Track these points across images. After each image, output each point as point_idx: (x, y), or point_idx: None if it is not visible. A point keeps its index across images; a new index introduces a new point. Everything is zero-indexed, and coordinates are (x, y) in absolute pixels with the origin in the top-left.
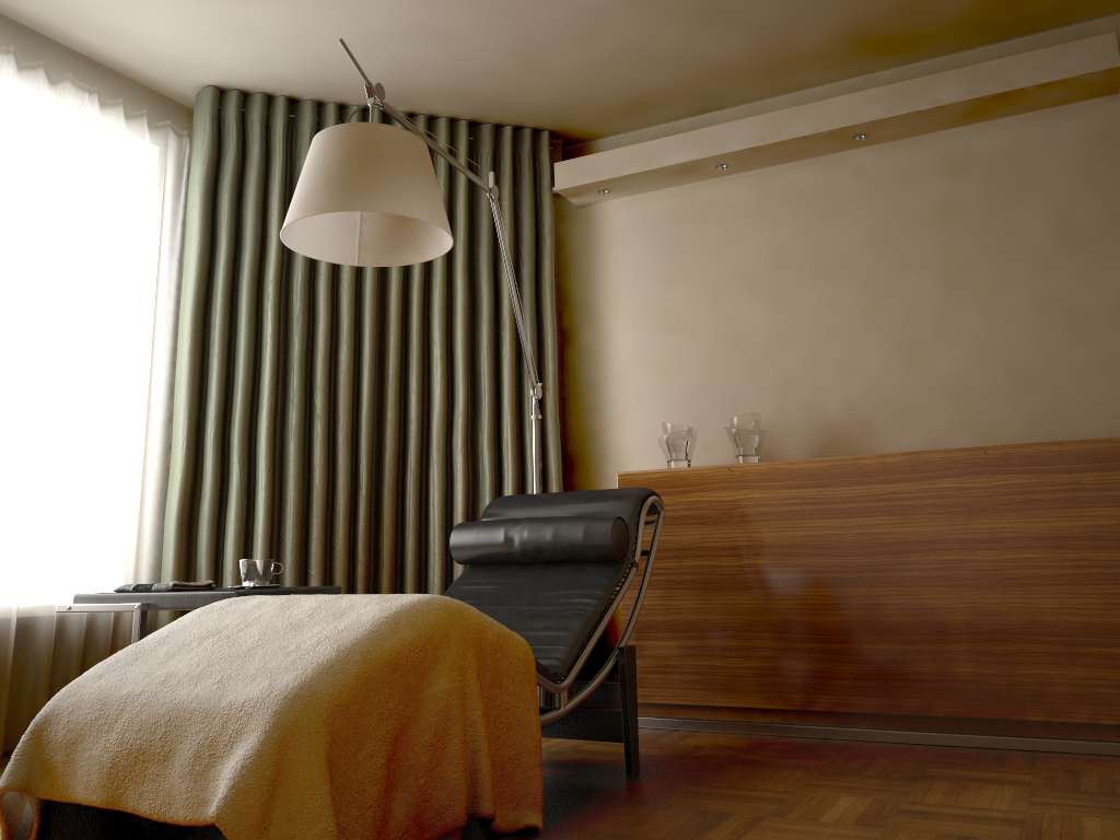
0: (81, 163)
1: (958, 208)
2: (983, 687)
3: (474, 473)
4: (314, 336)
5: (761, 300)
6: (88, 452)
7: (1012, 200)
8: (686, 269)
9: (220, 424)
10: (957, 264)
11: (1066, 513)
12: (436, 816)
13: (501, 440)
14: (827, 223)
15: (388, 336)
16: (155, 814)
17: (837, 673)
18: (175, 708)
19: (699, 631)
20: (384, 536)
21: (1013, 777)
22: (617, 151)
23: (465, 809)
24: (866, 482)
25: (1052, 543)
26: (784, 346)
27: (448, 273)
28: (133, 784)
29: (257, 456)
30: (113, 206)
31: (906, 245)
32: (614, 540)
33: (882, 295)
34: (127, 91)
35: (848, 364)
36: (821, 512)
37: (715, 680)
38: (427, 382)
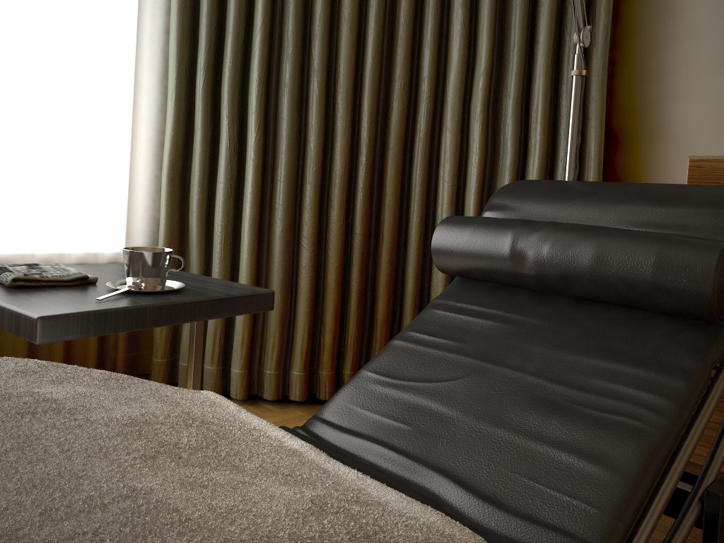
0: None
1: None
2: None
3: (493, 145)
4: None
5: None
6: (64, 98)
7: None
8: None
9: (209, 75)
10: None
11: None
12: None
13: (529, 107)
14: None
15: None
16: None
17: None
18: None
19: None
20: (385, 209)
21: None
22: None
23: None
24: None
25: None
26: None
27: None
28: None
29: (248, 113)
30: None
31: None
32: (717, 289)
33: None
34: None
35: None
36: None
37: None
38: (445, 35)
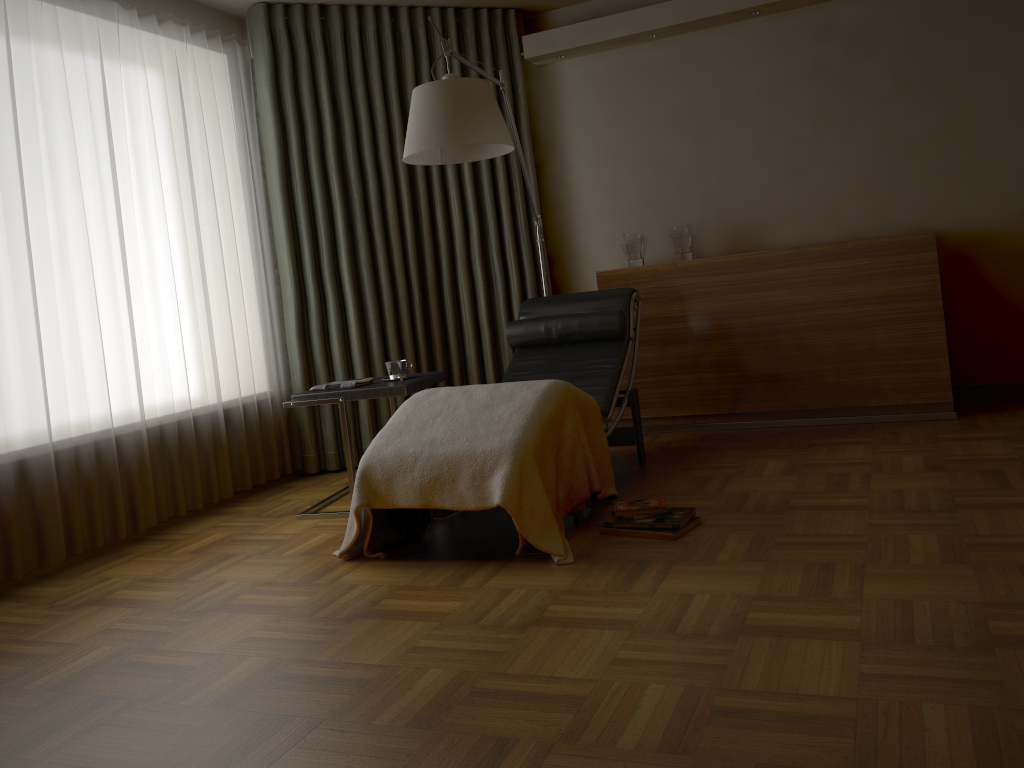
0: (190, 83)
1: (825, 64)
2: (842, 389)
3: (488, 277)
4: (367, 191)
5: (684, 136)
6: (236, 295)
7: (862, 58)
8: (627, 114)
9: (314, 264)
10: (824, 106)
11: (895, 281)
12: (576, 494)
13: (505, 252)
14: (731, 77)
15: (418, 185)
16: (456, 507)
17: (751, 389)
18: (449, 456)
19: (660, 371)
20: (434, 328)
21: (862, 439)
22: (572, 27)
23: (589, 489)
24: (768, 269)
25: (885, 299)
26: (703, 170)
27: None
28: (437, 495)
29: (343, 283)
30: (215, 112)
31: (788, 93)
32: (619, 327)
33: (771, 131)
34: (200, 14)
35: (748, 181)
36: (739, 289)
37: (672, 401)
38: (446, 215)
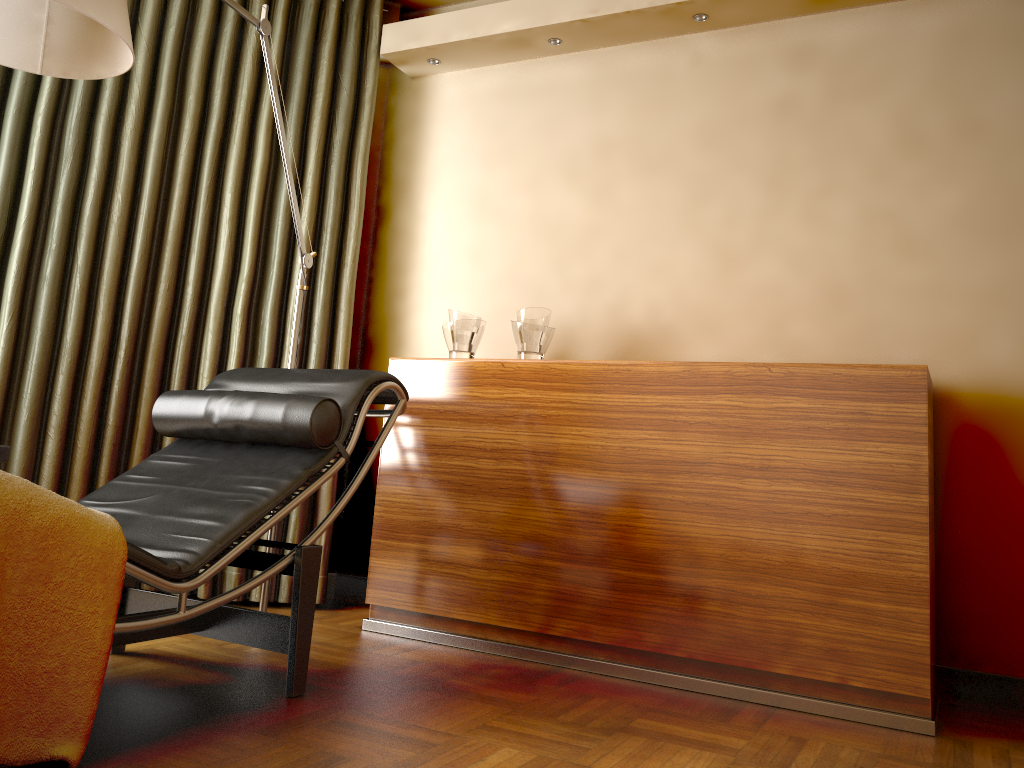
0: None
1: (796, 104)
2: (731, 630)
3: (253, 346)
4: (86, 180)
5: (580, 190)
6: None
7: (854, 100)
8: (509, 152)
9: None
10: (786, 166)
11: (847, 446)
12: None
13: (286, 314)
14: (657, 112)
15: (173, 190)
16: None
17: (581, 597)
18: None
19: (448, 536)
20: (142, 402)
21: (725, 740)
22: (447, 15)
23: None
24: (640, 392)
25: (827, 477)
26: (596, 241)
27: (254, 132)
28: None
29: (2, 302)
30: None
31: (735, 141)
32: (314, 424)
33: (703, 195)
34: None
35: (658, 266)
36: (589, 420)
37: (457, 591)
38: (215, 244)
